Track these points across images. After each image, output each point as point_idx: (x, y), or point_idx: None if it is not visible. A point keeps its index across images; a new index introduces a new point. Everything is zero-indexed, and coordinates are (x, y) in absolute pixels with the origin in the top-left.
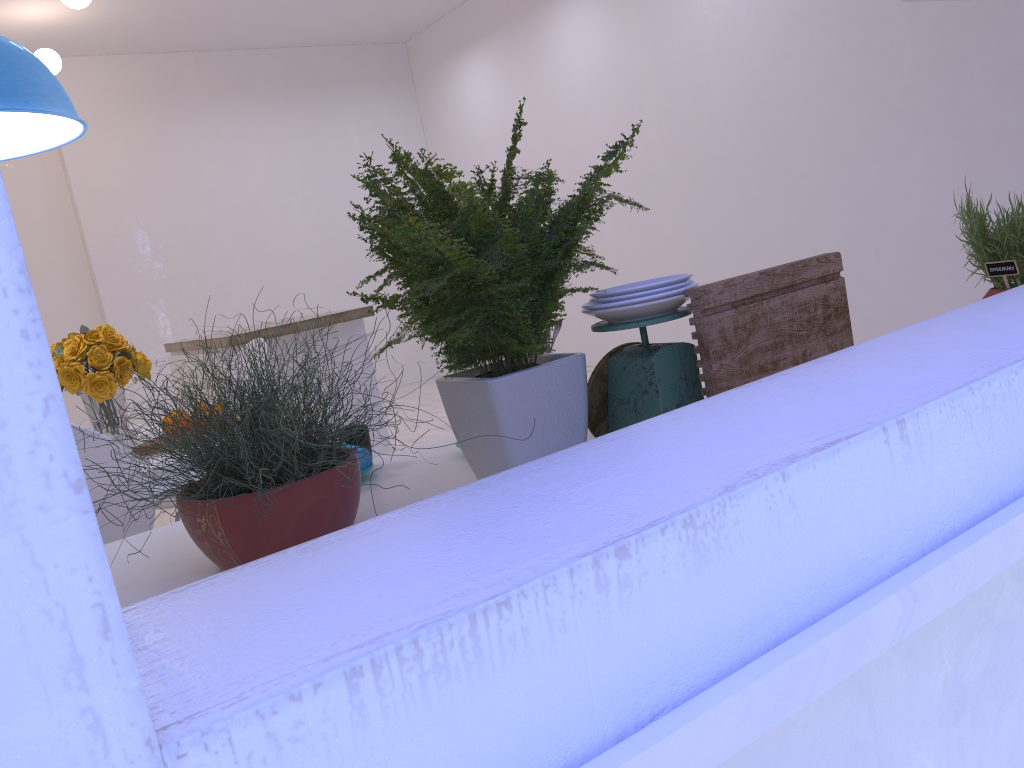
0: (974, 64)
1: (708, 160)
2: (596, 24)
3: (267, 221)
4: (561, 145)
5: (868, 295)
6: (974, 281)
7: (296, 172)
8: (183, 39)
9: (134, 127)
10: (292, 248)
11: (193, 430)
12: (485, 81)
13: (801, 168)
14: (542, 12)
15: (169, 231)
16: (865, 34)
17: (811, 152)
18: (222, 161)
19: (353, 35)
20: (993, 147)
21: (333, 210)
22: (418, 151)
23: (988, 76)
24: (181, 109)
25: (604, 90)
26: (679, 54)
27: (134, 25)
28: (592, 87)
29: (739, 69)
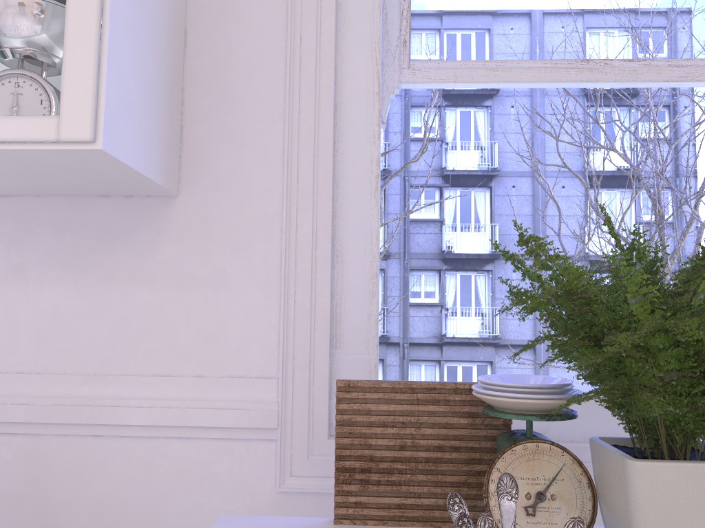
0: None
1: None
2: None
3: None
4: None
5: None
6: None
7: None
8: None
9: None
10: None
11: None
12: None
13: None
14: None
15: None
16: None
17: None
18: None
19: None
20: None
21: None
22: None
23: None
24: None
25: None
26: None
27: None
28: None
29: None
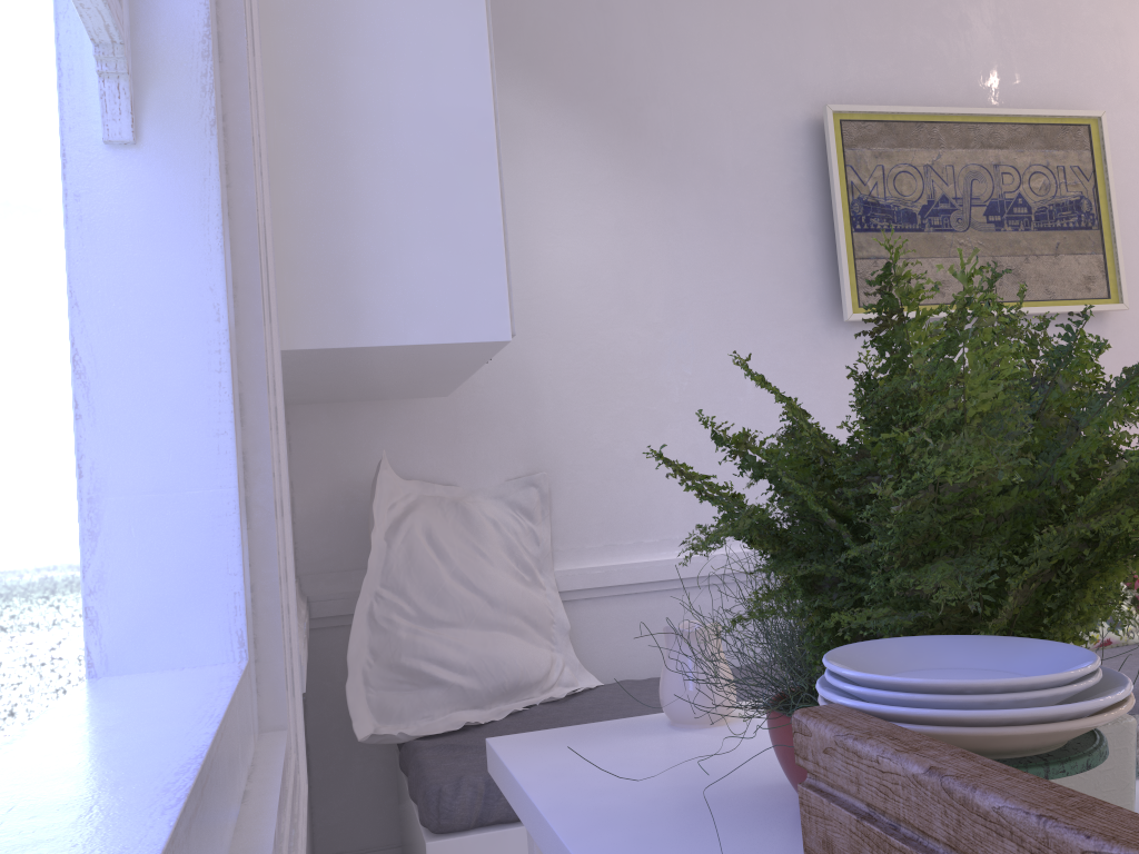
0: None
1: None
2: None
3: None
4: None
5: None
6: None
7: None
8: None
9: None
10: None
11: None
12: None
13: None
14: None
15: None
16: None
17: None
18: None
19: None
20: None
21: None
22: None
23: None
24: None
25: None
26: None
27: None
28: None
29: None
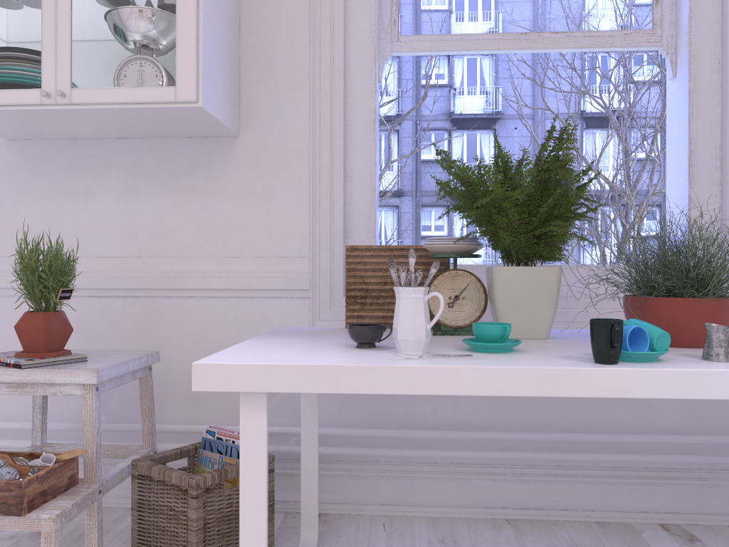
0: None
1: None
2: None
3: None
4: None
5: None
6: None
7: None
8: None
9: None
10: None
11: (723, 263)
12: None
13: None
14: None
15: None
16: None
17: None
18: None
19: None
20: None
21: None
22: None
23: None
24: None
25: None
26: None
27: None
28: None
29: None
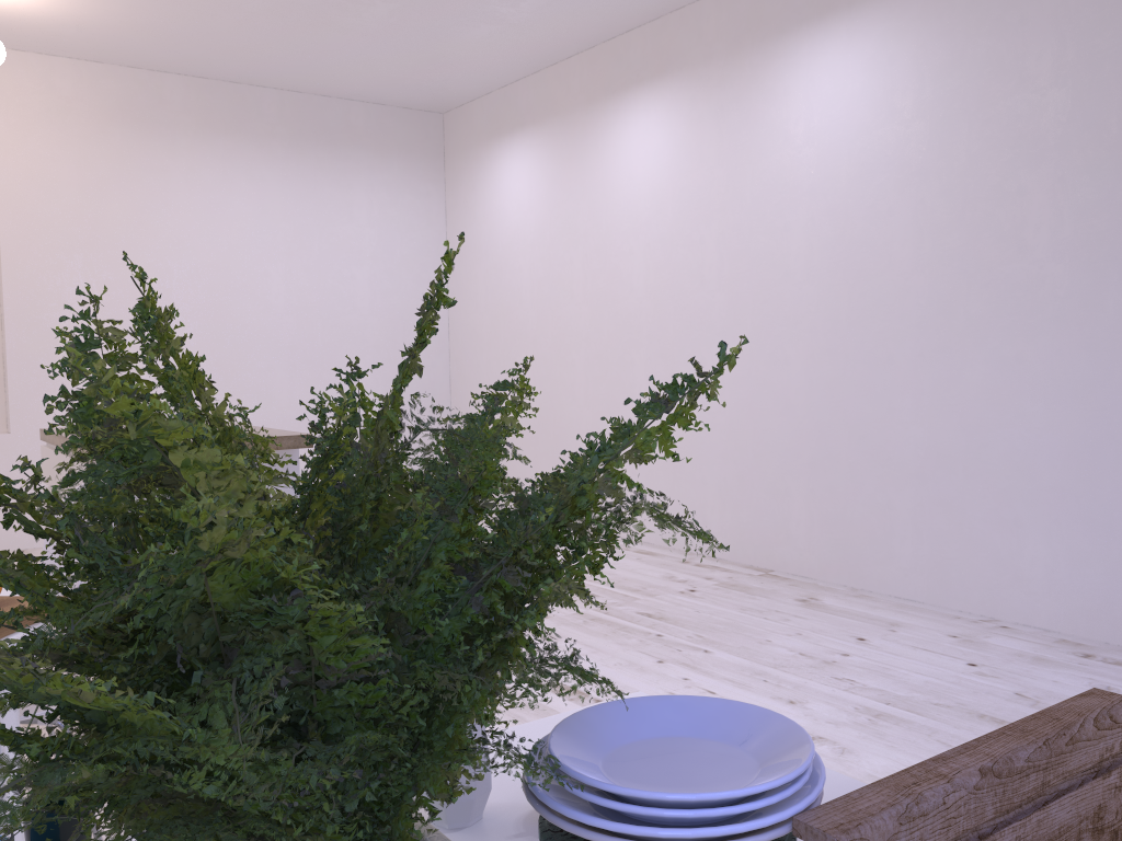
0: None
1: (774, 317)
2: (666, 133)
3: (236, 288)
4: (601, 264)
5: (948, 521)
6: (1087, 534)
7: (283, 237)
8: (174, 58)
9: (93, 149)
10: (260, 325)
11: None
12: (526, 174)
13: (887, 349)
14: (605, 108)
15: (111, 279)
16: (992, 205)
17: (902, 333)
18: (195, 208)
19: (382, 93)
20: None
21: (320, 289)
22: (435, 239)
23: None
24: (157, 139)
25: (663, 211)
26: (759, 186)
27: (113, 30)
28: (649, 204)
29: (829, 217)
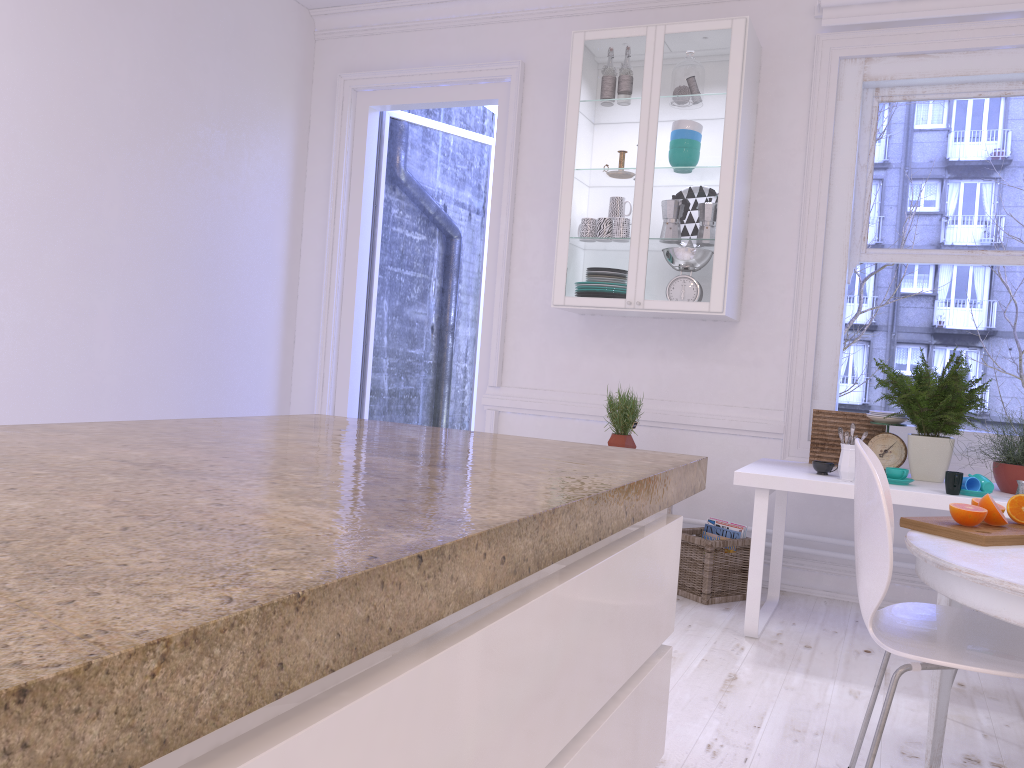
0: (59, 233)
1: None
2: None
3: None
4: None
5: None
6: None
7: None
8: None
9: None
10: None
11: None
12: None
13: None
14: None
15: None
16: None
17: None
18: None
19: None
20: (62, 321)
21: None
22: None
23: (69, 250)
24: None
25: None
26: None
27: None
28: None
29: None
